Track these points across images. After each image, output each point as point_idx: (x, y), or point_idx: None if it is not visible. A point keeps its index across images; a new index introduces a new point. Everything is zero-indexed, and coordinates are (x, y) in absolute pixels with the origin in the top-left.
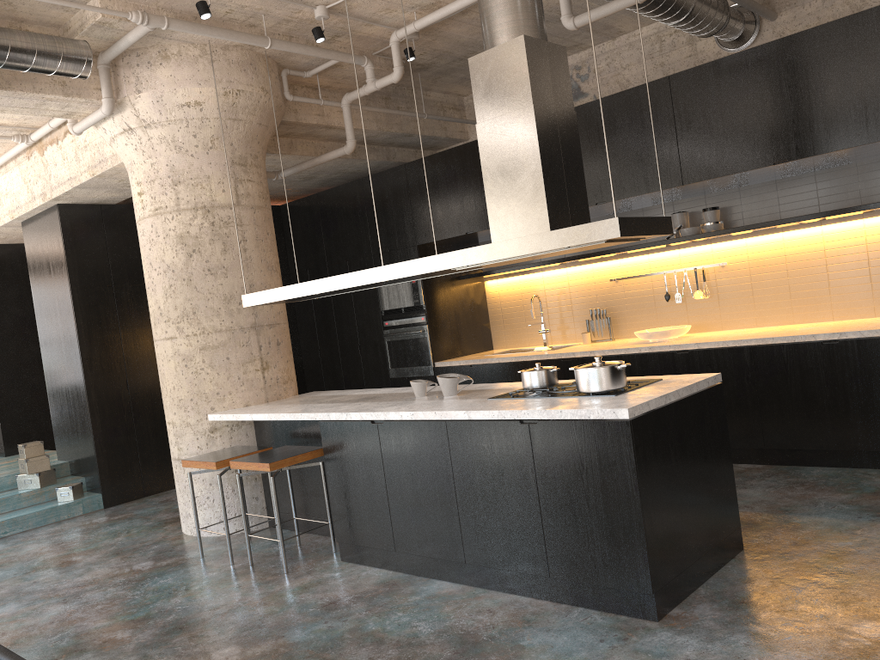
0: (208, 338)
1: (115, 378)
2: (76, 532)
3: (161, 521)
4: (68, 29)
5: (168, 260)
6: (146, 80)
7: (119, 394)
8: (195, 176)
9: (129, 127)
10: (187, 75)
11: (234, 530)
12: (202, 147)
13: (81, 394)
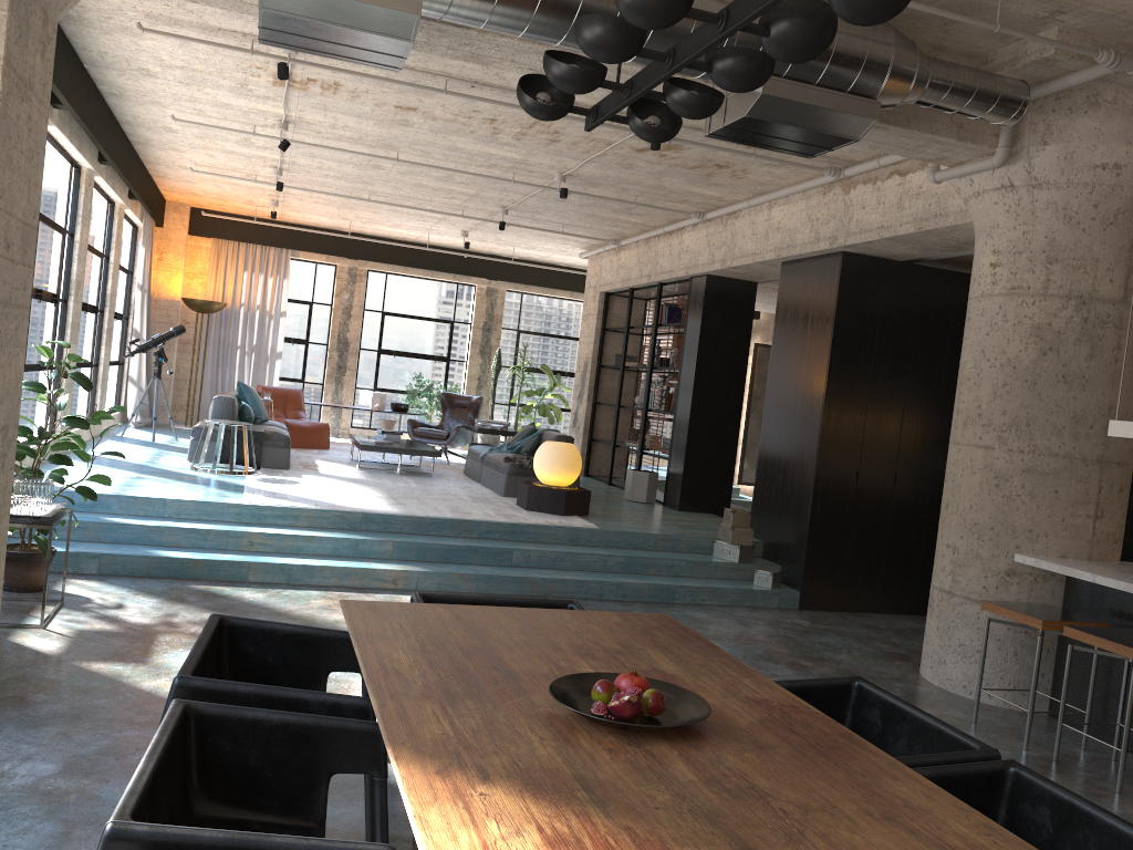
0: (1037, 459)
1: (847, 465)
2: (782, 628)
3: (884, 652)
4: (988, 62)
5: (1010, 353)
6: (1059, 130)
7: (846, 485)
8: (1079, 256)
9: (1010, 184)
10: (1117, 129)
11: (1001, 702)
12: (1099, 221)
13: (806, 472)
